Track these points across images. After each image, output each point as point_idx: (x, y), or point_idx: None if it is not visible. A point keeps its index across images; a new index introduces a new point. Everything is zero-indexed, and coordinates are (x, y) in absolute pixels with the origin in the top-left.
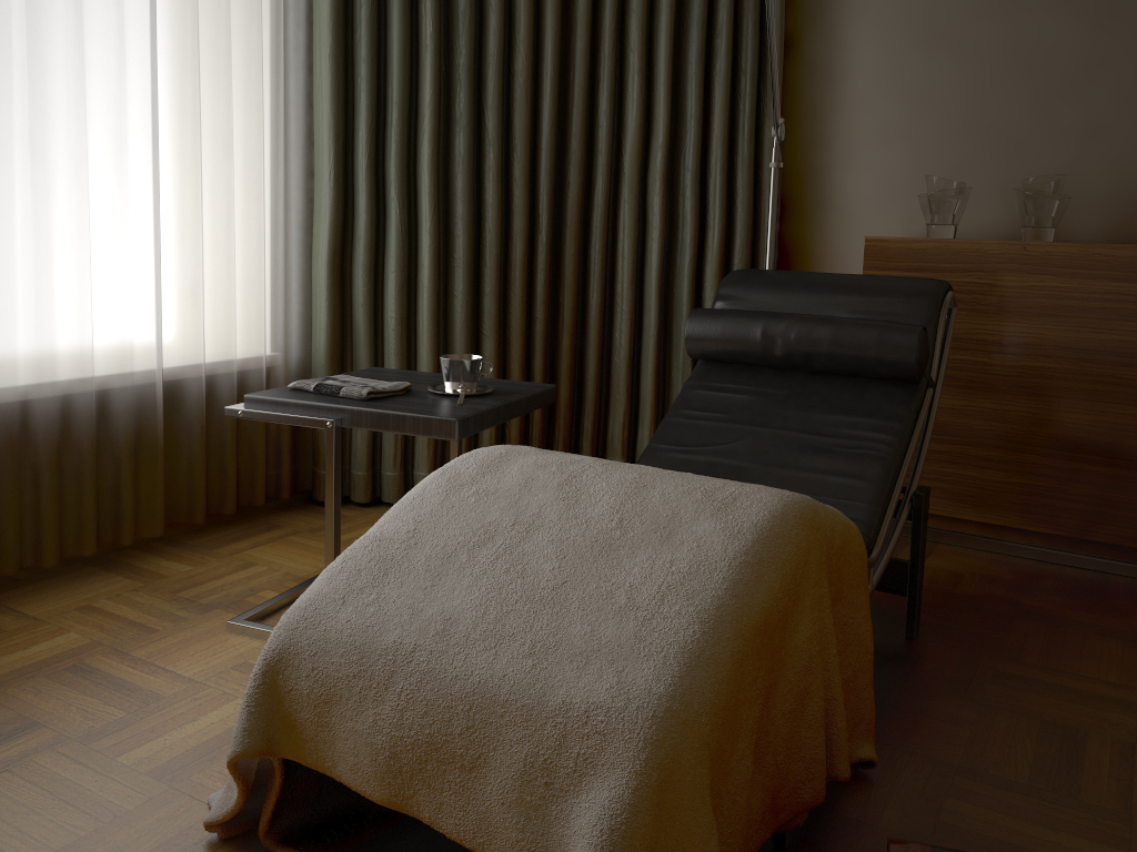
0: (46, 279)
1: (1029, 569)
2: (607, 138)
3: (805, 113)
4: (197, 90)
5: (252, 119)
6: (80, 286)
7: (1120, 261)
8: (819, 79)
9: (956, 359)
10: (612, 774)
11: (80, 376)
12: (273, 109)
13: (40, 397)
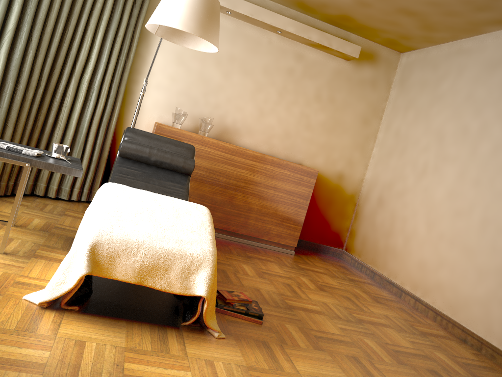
0: None
1: None
2: (73, 60)
3: (133, 70)
4: None
5: None
6: None
7: (225, 147)
8: (141, 60)
9: None
10: (206, 268)
11: None
12: None
13: None
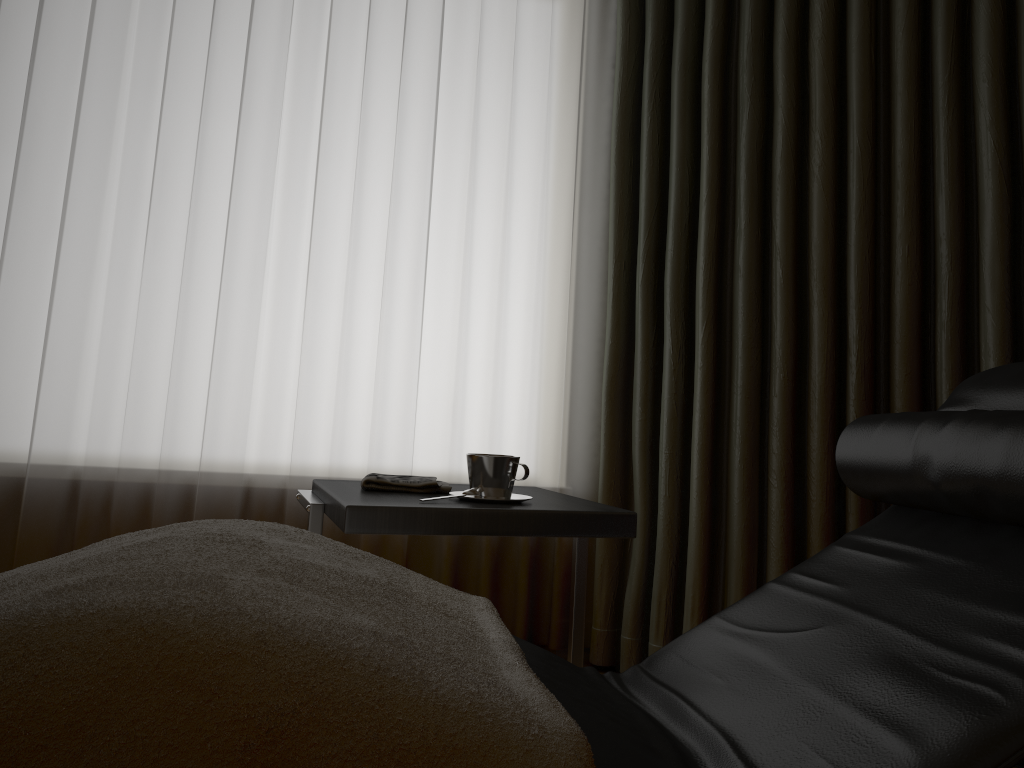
0: (304, 382)
1: None
2: (948, 219)
3: None
4: (467, 223)
5: (535, 248)
6: (335, 392)
7: None
8: None
9: None
10: None
11: (328, 472)
12: (567, 239)
13: (288, 485)
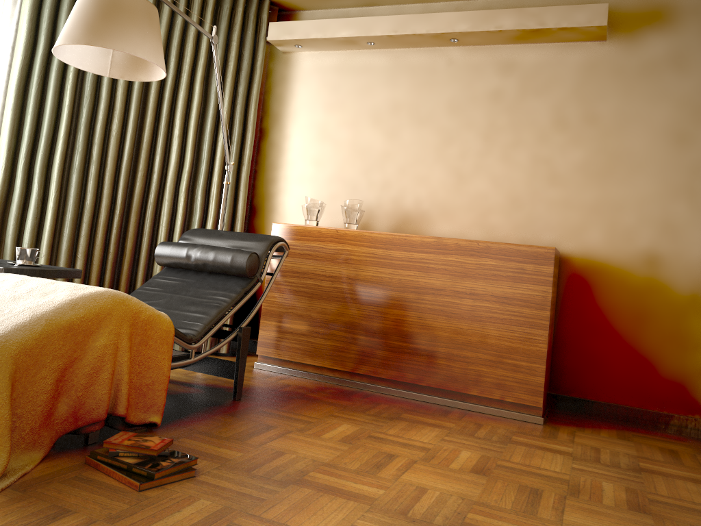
0: None
1: (327, 386)
2: (159, 166)
3: (268, 166)
4: None
5: None
6: None
7: (373, 238)
8: (276, 151)
9: (307, 283)
10: None
11: None
12: None
13: None
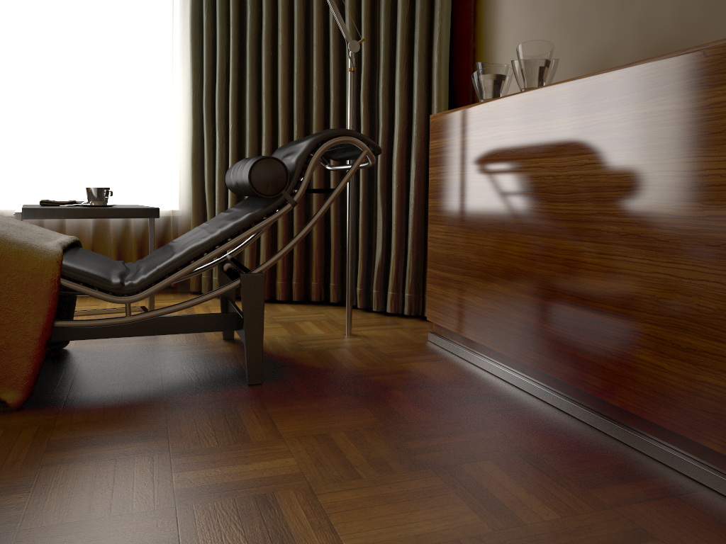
0: (26, 161)
1: (472, 381)
2: (333, 73)
3: (485, 37)
4: (112, 73)
5: (152, 86)
6: (45, 165)
7: (530, 104)
8: (490, 10)
9: (463, 205)
10: None
11: None
12: (171, 81)
13: None
